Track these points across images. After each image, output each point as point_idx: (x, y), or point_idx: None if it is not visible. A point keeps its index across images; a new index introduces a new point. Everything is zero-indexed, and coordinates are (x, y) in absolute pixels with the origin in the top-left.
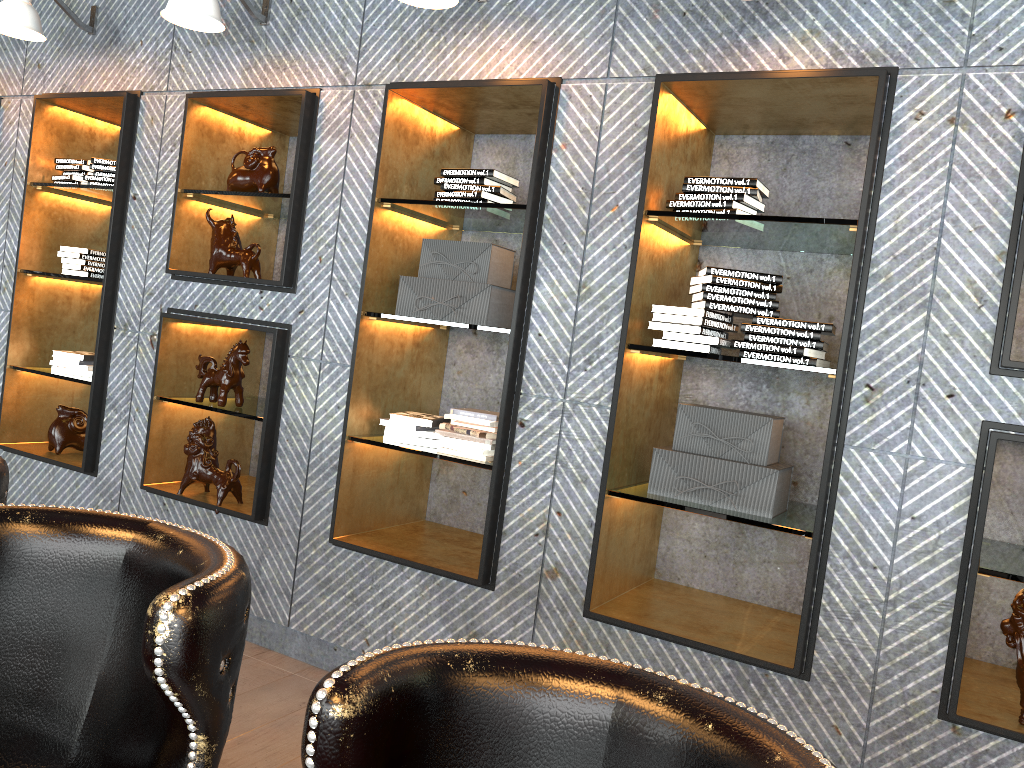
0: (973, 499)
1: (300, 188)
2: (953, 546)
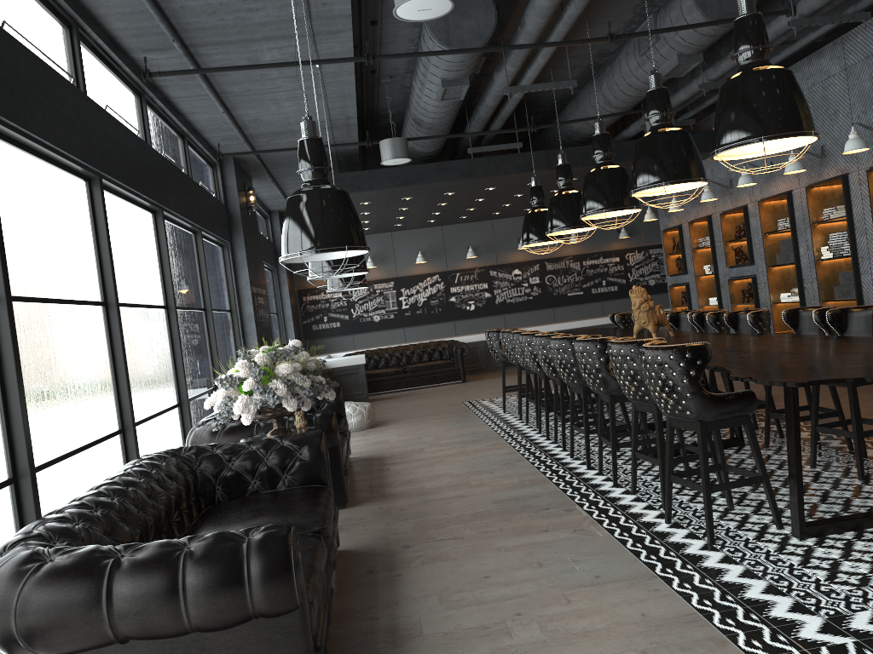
0: None
1: (748, 234)
2: None
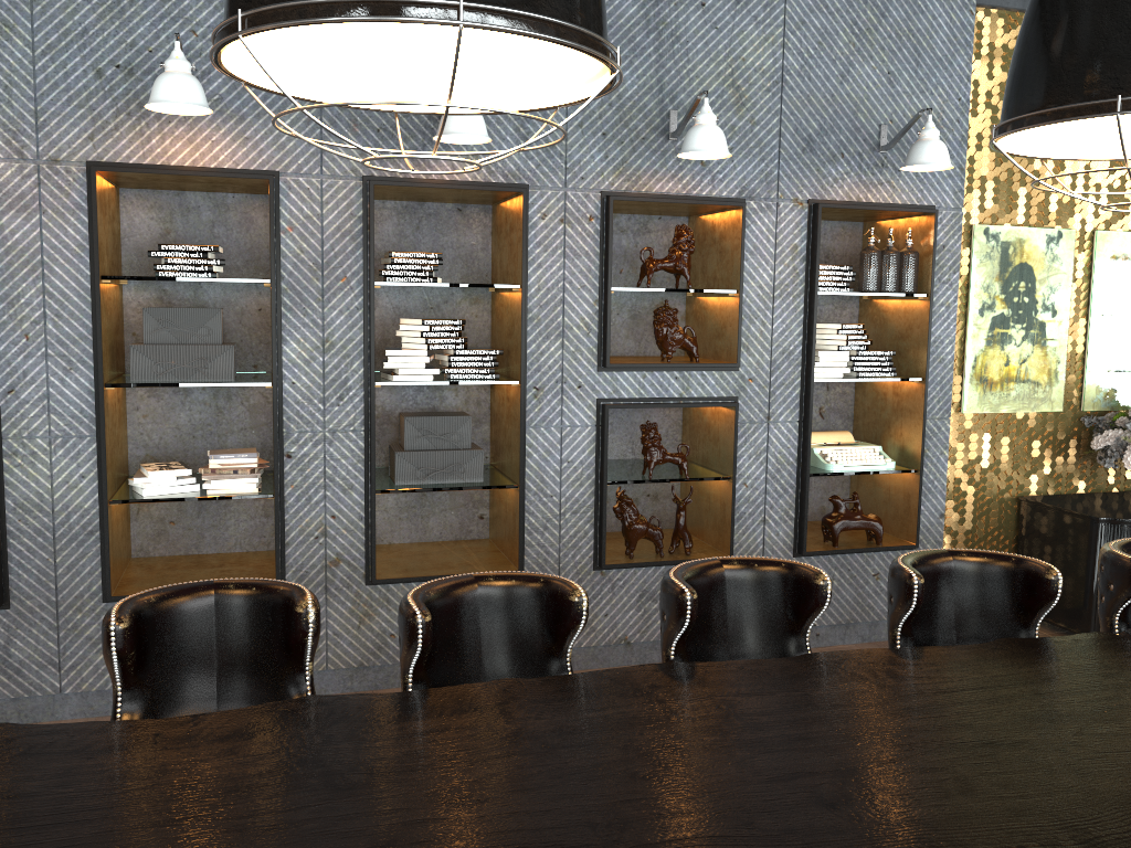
0: (597, 444)
1: None
2: (590, 472)
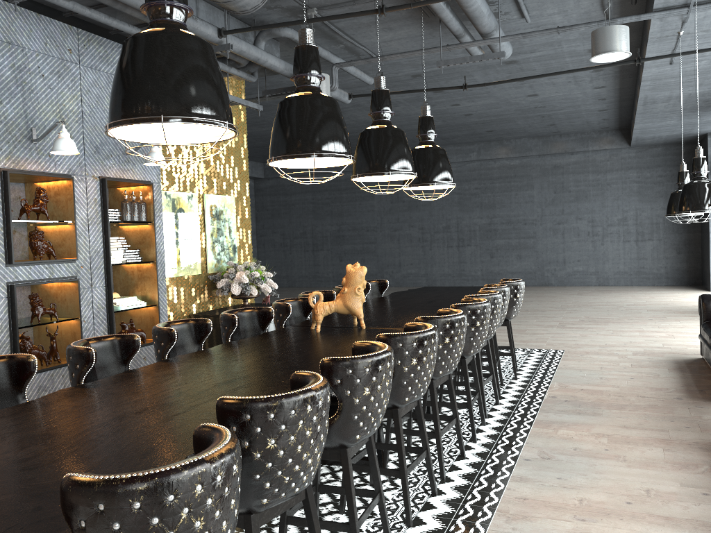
0: (9, 307)
1: None
2: (6, 324)
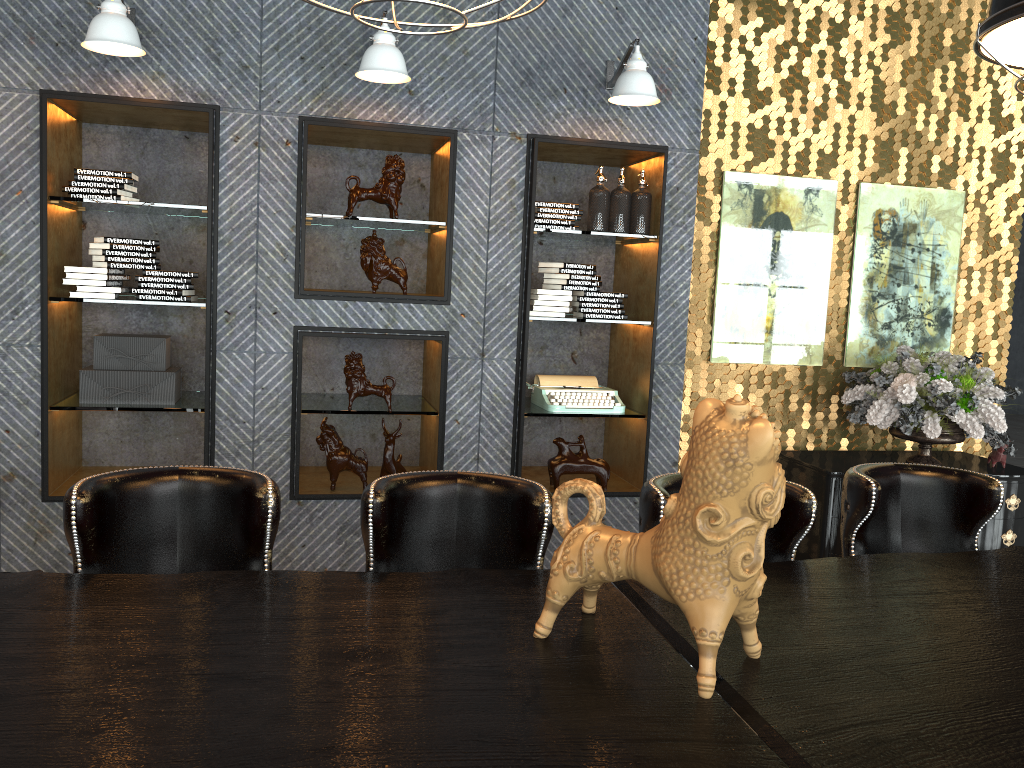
0: (294, 372)
1: None
2: (287, 401)
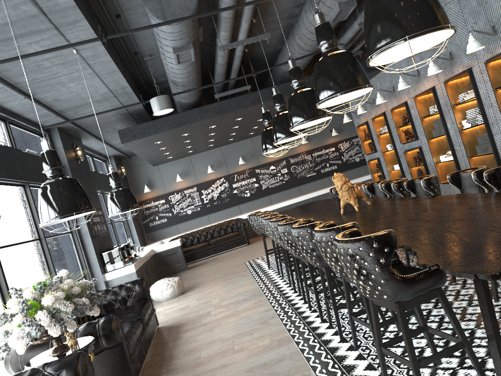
0: None
1: (411, 120)
2: None
